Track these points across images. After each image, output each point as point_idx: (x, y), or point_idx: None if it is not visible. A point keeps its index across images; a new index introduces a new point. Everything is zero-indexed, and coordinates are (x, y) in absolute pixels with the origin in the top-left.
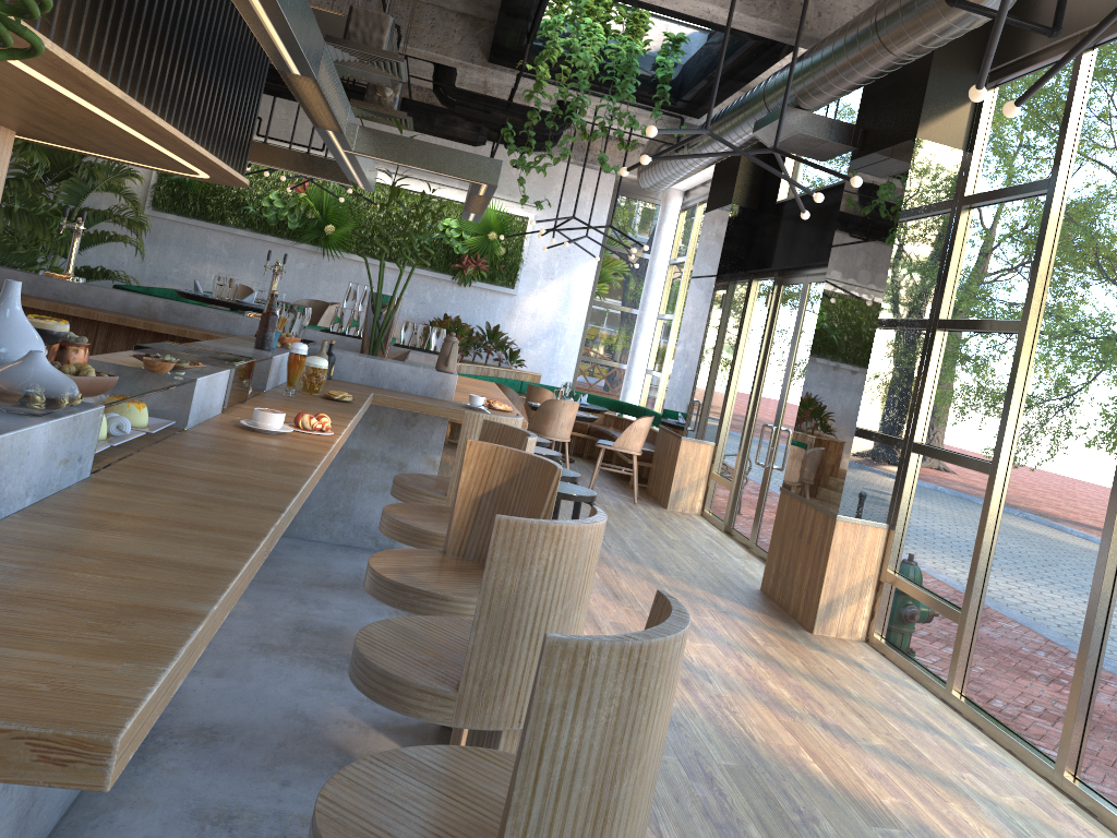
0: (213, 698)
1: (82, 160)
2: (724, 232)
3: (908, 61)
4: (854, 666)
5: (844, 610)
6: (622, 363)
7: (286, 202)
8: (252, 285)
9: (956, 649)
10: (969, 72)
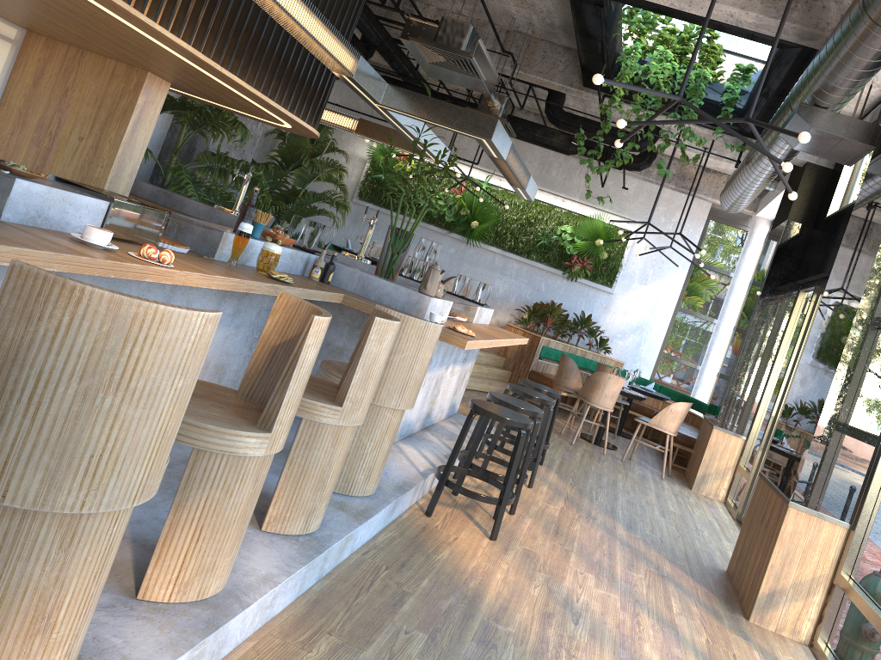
0: None
1: (317, 159)
2: (777, 245)
3: None
4: None
5: (788, 605)
6: (698, 365)
7: (447, 201)
8: None
9: None
10: None
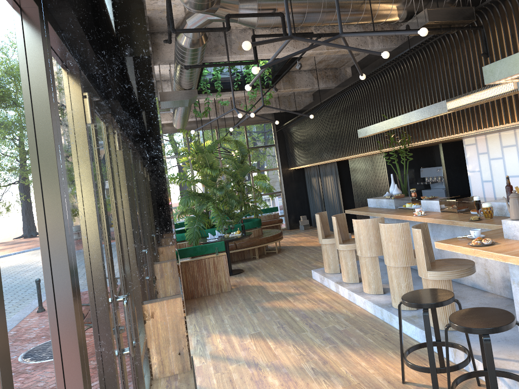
0: None
1: None
2: None
3: None
4: None
5: None
6: None
7: None
8: None
9: None
10: None
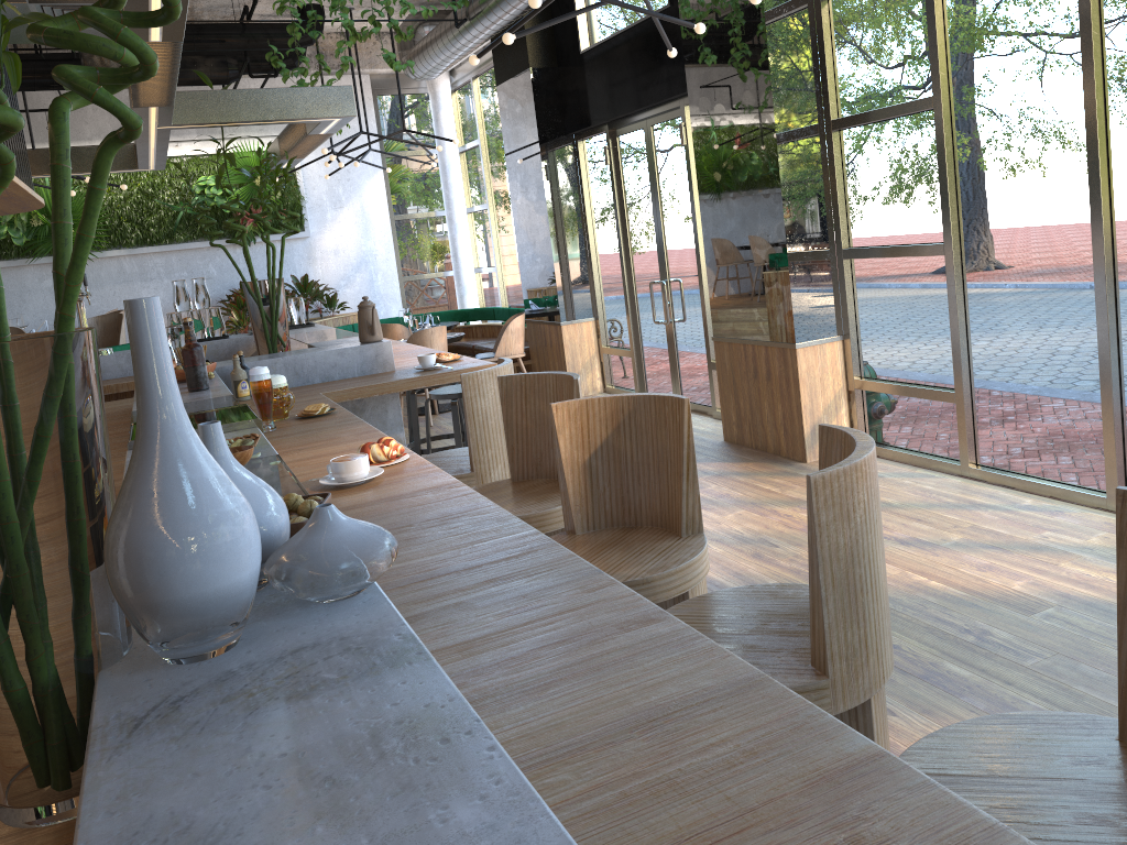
0: None
1: None
2: (533, 100)
3: None
4: None
5: None
6: (446, 271)
7: None
8: (10, 323)
9: (961, 427)
10: None
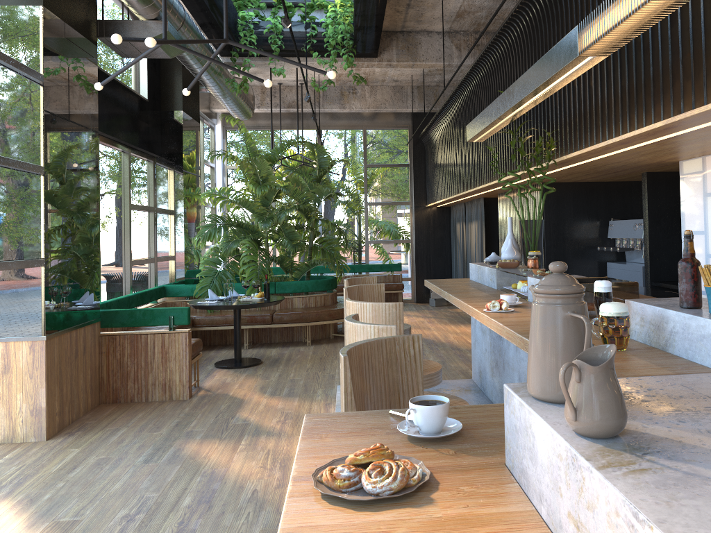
0: None
1: None
2: None
3: None
4: None
5: None
6: None
7: None
8: None
9: None
10: None
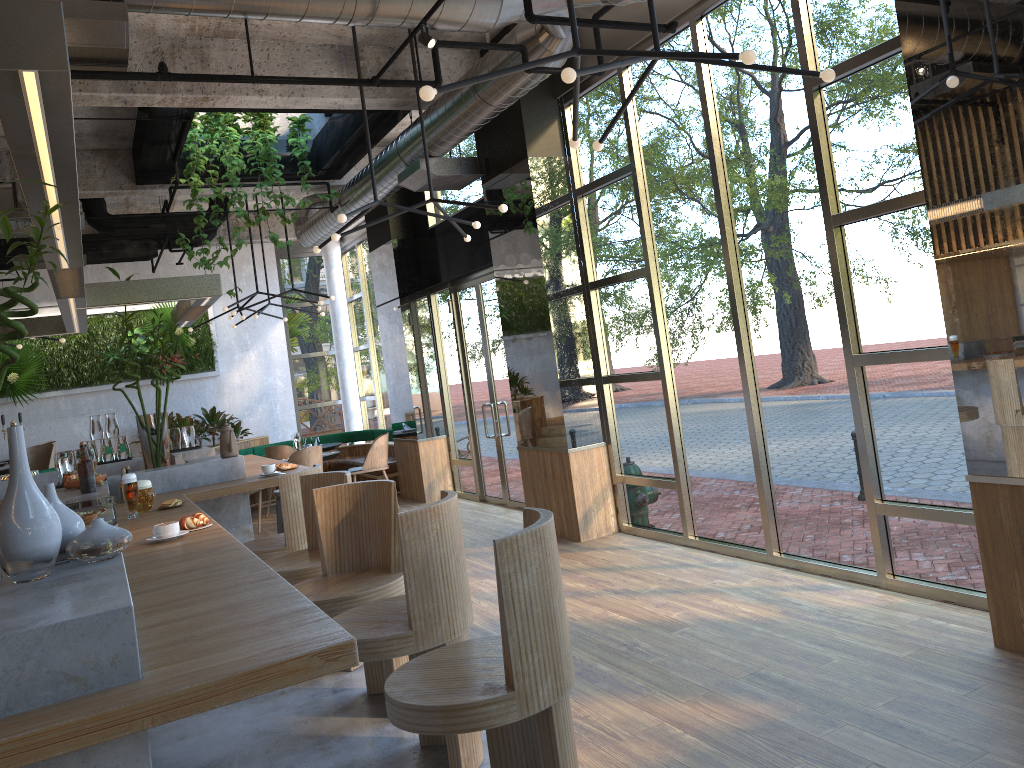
0: (192, 751)
1: None
2: (394, 264)
3: (506, 108)
4: (618, 549)
5: (597, 515)
6: (336, 400)
7: None
8: None
9: (681, 507)
10: (548, 99)
